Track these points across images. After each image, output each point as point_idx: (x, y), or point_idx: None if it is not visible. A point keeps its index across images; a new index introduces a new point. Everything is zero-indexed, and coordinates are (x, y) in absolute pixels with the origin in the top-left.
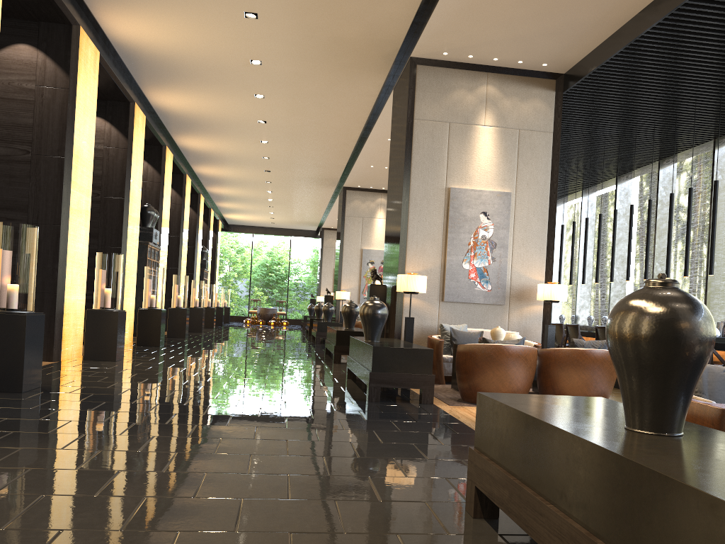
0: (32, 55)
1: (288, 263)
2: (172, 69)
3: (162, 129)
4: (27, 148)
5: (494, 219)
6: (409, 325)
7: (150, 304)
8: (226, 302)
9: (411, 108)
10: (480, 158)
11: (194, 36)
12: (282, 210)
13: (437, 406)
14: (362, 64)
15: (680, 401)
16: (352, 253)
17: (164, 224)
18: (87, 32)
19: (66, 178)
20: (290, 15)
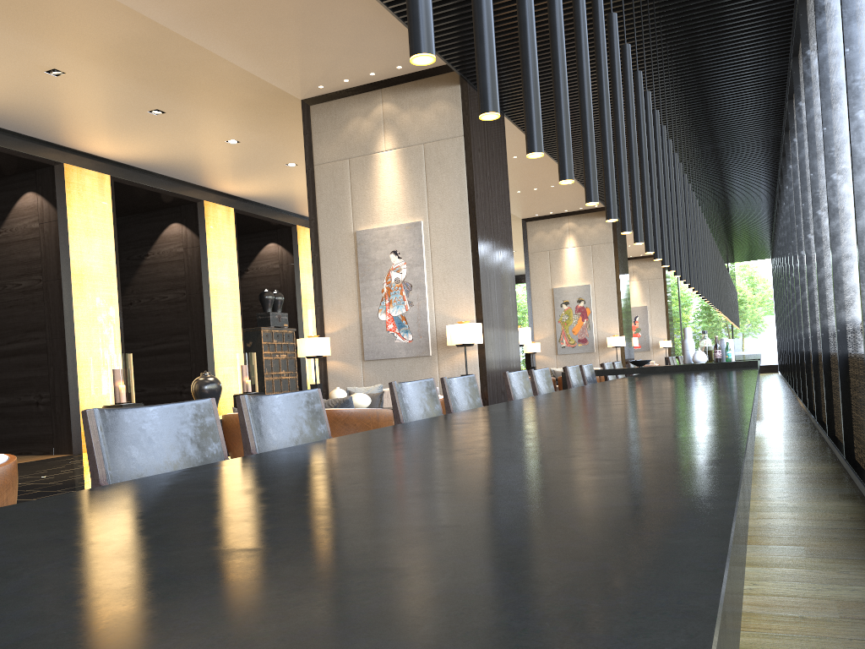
0: (35, 199)
1: None
2: (193, 166)
3: (281, 211)
4: (40, 277)
5: (406, 257)
6: None
7: (242, 389)
8: None
9: (309, 154)
10: (384, 189)
11: (156, 139)
12: None
13: None
14: None
15: None
16: (542, 295)
17: (309, 303)
18: (79, 165)
19: (66, 296)
20: (179, 101)
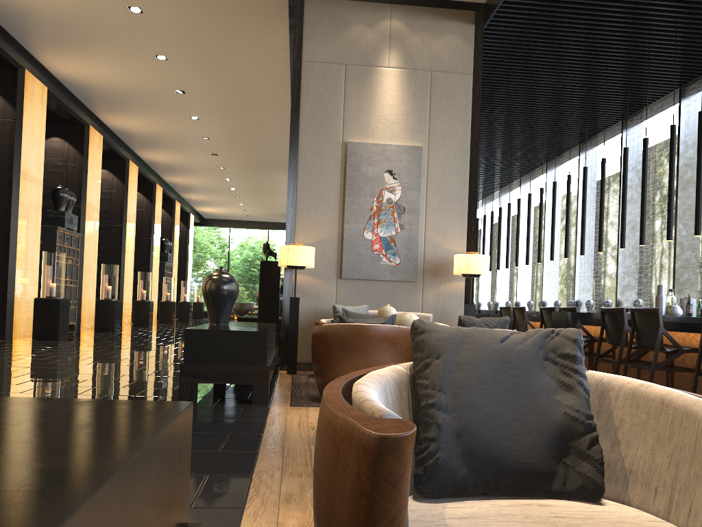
0: None
1: (272, 257)
2: (49, 24)
3: (81, 106)
4: None
5: (402, 179)
6: (293, 307)
7: (48, 293)
8: (199, 297)
9: (298, 47)
10: (384, 106)
11: None
12: (250, 201)
13: (268, 408)
14: (254, 6)
15: None
16: None
17: (91, 210)
18: None
19: None
20: None
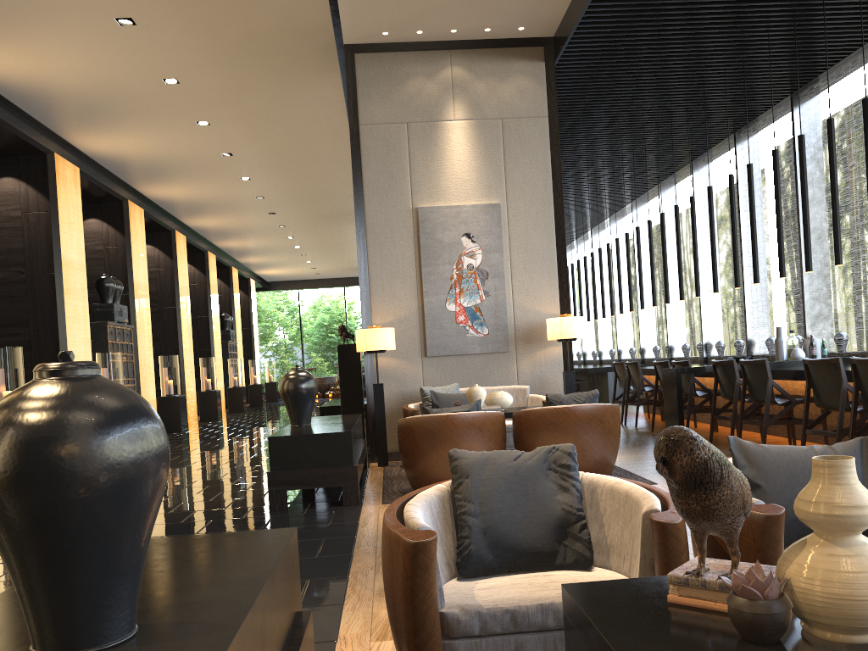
0: None
1: (352, 318)
2: (78, 104)
3: (116, 180)
4: None
5: (481, 242)
6: (378, 394)
7: None
8: (271, 376)
9: (354, 110)
10: (453, 163)
11: (76, 59)
12: (319, 257)
13: (360, 509)
14: (300, 63)
15: (69, 593)
16: None
17: (140, 296)
18: None
19: None
20: (173, 14)
